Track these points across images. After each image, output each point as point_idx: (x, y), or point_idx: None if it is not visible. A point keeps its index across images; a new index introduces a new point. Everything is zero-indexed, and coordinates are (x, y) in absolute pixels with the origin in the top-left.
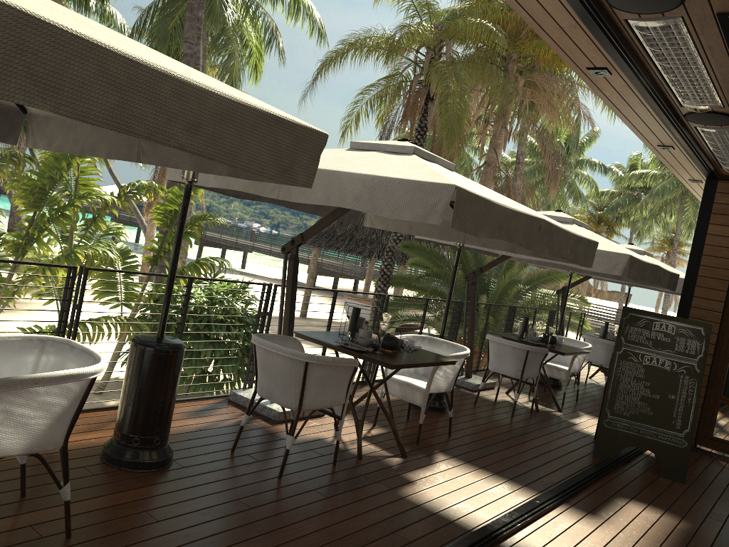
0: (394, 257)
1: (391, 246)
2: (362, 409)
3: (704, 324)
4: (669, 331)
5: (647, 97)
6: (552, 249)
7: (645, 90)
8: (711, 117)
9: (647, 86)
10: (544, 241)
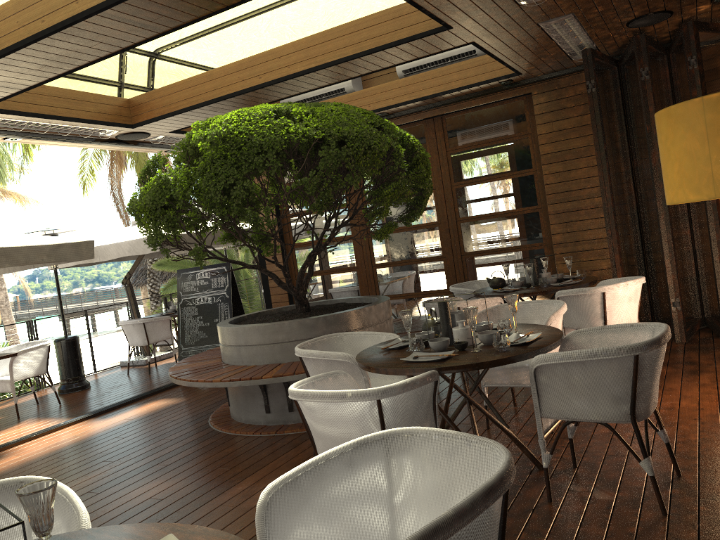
0: (157, 276)
1: (150, 268)
2: (3, 409)
3: (225, 263)
4: (207, 276)
5: (65, 141)
6: (16, 262)
7: (52, 139)
8: (127, 136)
9: (47, 138)
10: (1, 259)
